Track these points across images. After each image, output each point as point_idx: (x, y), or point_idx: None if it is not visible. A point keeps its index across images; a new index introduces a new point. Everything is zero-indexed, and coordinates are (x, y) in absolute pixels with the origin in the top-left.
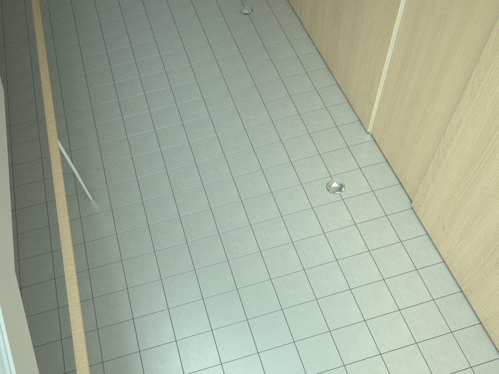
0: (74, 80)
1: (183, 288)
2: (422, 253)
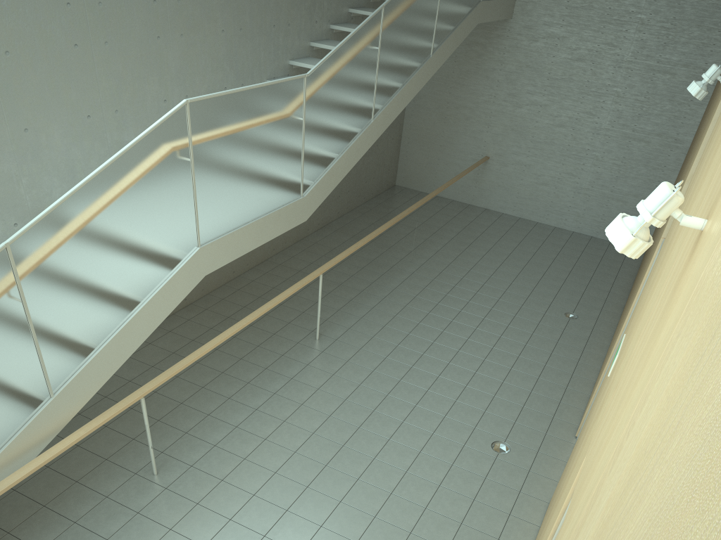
0: (391, 280)
1: (309, 419)
2: (518, 534)
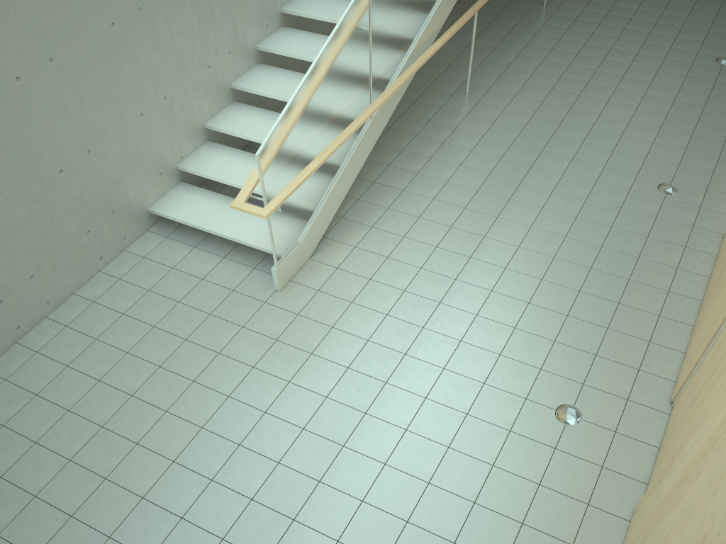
0: None
1: (562, 56)
2: None
